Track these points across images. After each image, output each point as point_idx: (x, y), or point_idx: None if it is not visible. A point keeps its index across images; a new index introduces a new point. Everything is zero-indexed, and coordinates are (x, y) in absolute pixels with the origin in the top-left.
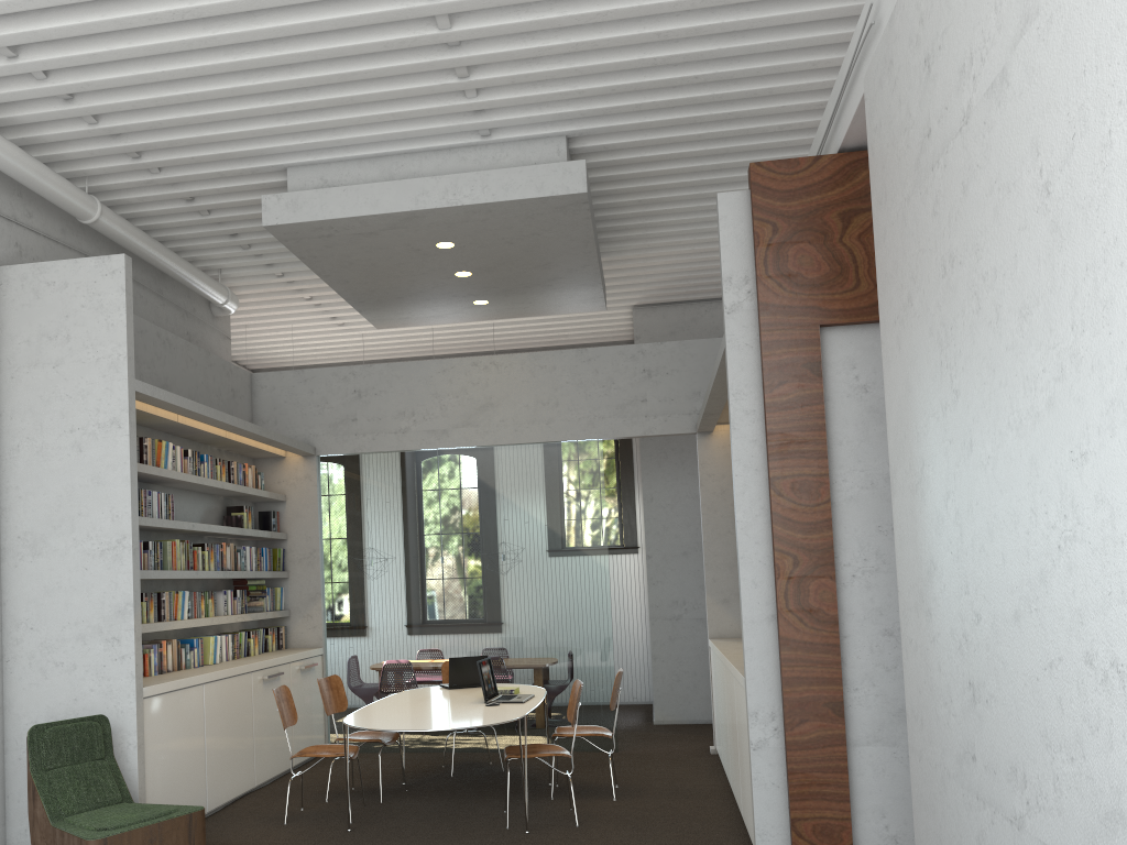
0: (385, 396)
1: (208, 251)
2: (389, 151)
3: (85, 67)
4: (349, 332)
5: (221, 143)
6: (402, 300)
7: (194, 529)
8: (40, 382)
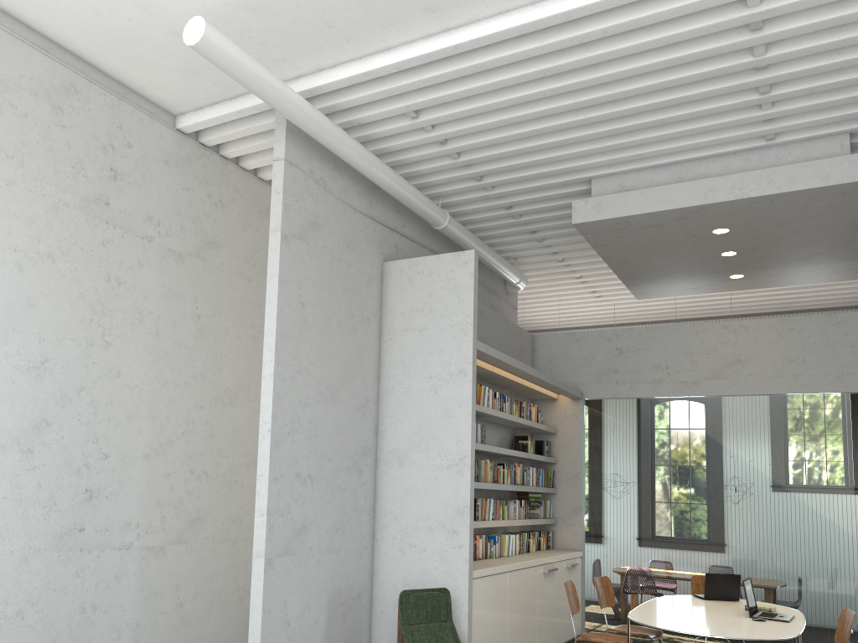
0: (643, 353)
1: (511, 244)
2: (679, 159)
3: (460, 119)
4: (603, 302)
5: (543, 164)
6: (666, 277)
7: (499, 452)
8: (409, 342)
